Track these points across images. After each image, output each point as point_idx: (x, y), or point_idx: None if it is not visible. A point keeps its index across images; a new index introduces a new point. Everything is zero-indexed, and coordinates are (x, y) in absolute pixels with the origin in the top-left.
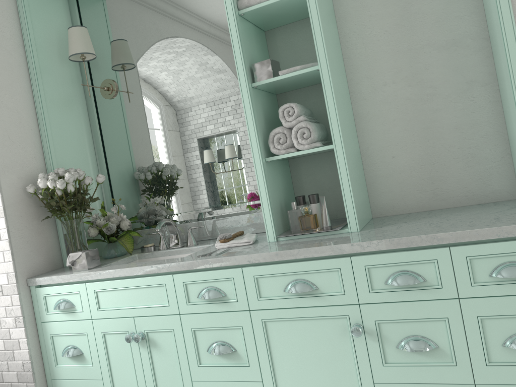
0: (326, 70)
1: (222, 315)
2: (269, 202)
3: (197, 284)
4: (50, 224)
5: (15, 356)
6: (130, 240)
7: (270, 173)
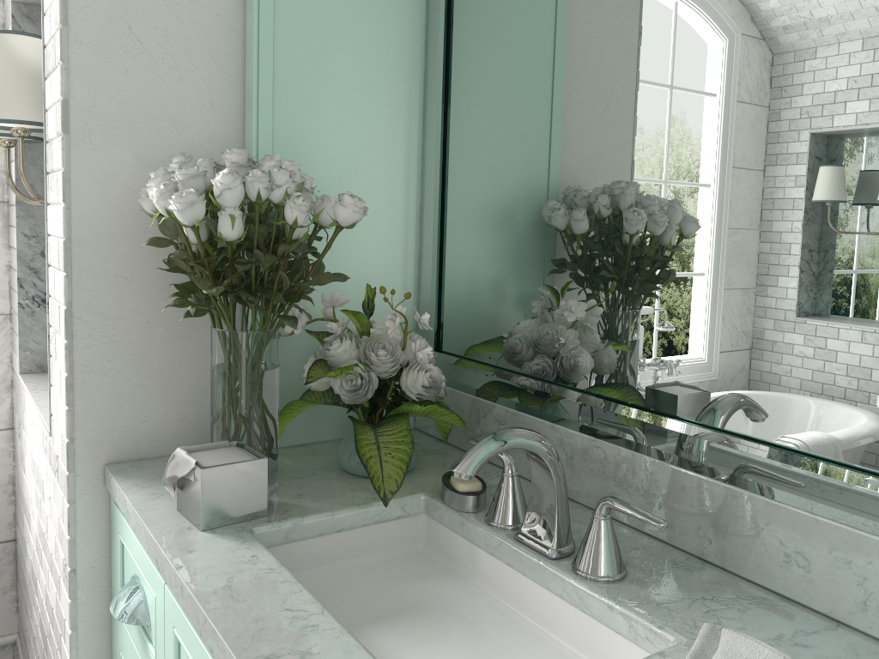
0: None
1: None
2: None
3: None
4: None
5: (61, 651)
6: (402, 449)
7: None
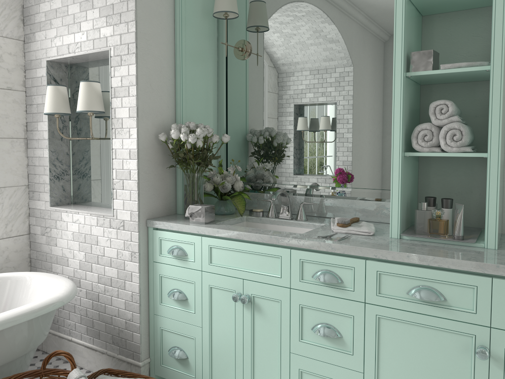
0: (499, 73)
1: (334, 300)
2: (400, 198)
3: (314, 264)
4: (171, 172)
5: (126, 286)
6: (242, 202)
7: (405, 167)
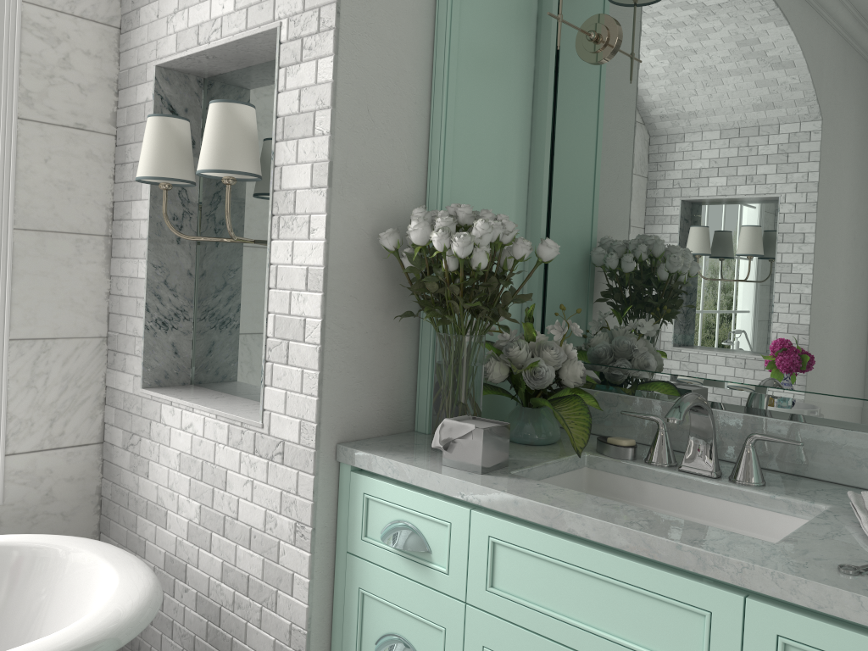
0: None
1: None
2: None
3: None
4: (406, 328)
5: (279, 604)
6: (581, 418)
7: None
